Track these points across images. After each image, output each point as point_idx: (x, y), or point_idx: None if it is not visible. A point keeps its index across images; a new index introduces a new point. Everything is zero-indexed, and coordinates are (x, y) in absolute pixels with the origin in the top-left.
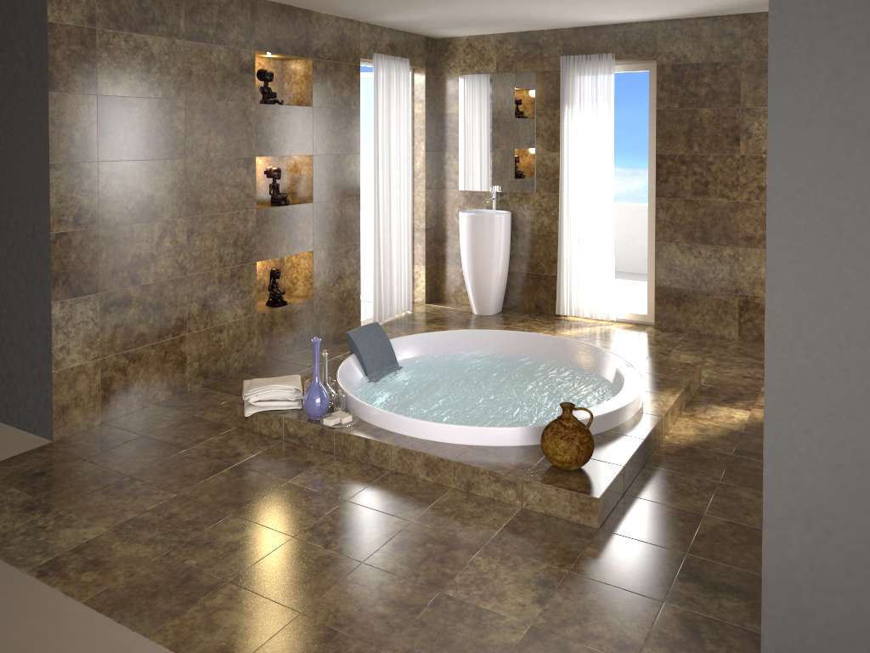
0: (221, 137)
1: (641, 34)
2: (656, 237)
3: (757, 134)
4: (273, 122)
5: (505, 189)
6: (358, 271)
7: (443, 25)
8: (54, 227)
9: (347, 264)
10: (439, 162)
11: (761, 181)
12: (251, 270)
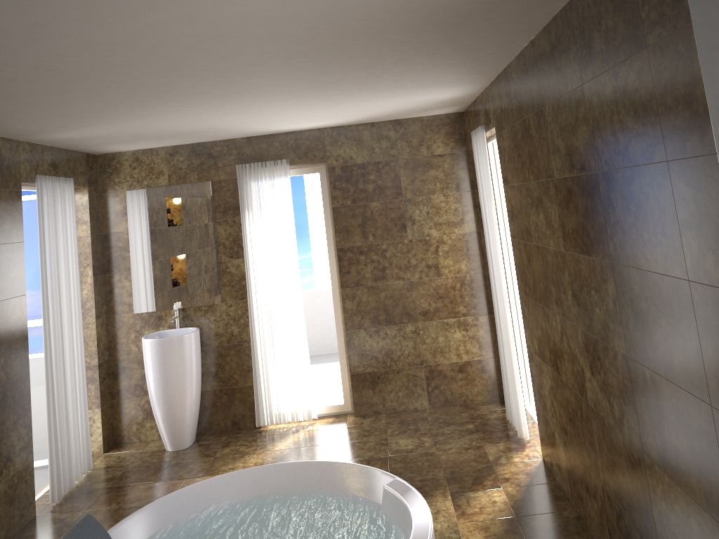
0: None
1: (310, 140)
2: (346, 326)
3: (419, 220)
4: None
5: (188, 304)
6: (29, 442)
7: (115, 141)
8: None
9: (16, 439)
10: (108, 286)
11: (428, 260)
12: None
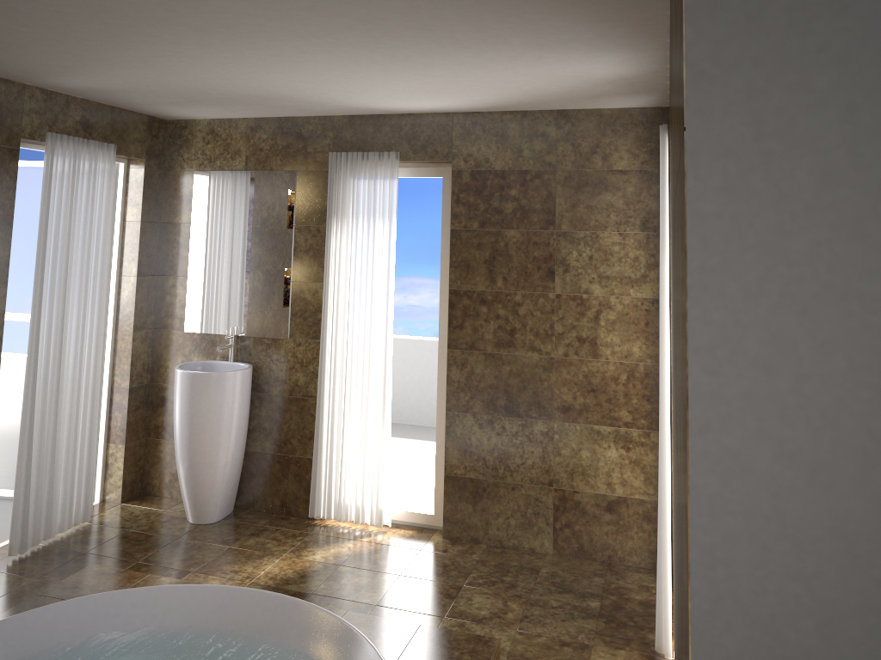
0: None
1: (433, 128)
2: (447, 405)
3: (576, 267)
4: None
5: (248, 331)
6: None
7: (163, 100)
8: None
9: None
10: (160, 291)
11: (582, 330)
12: None
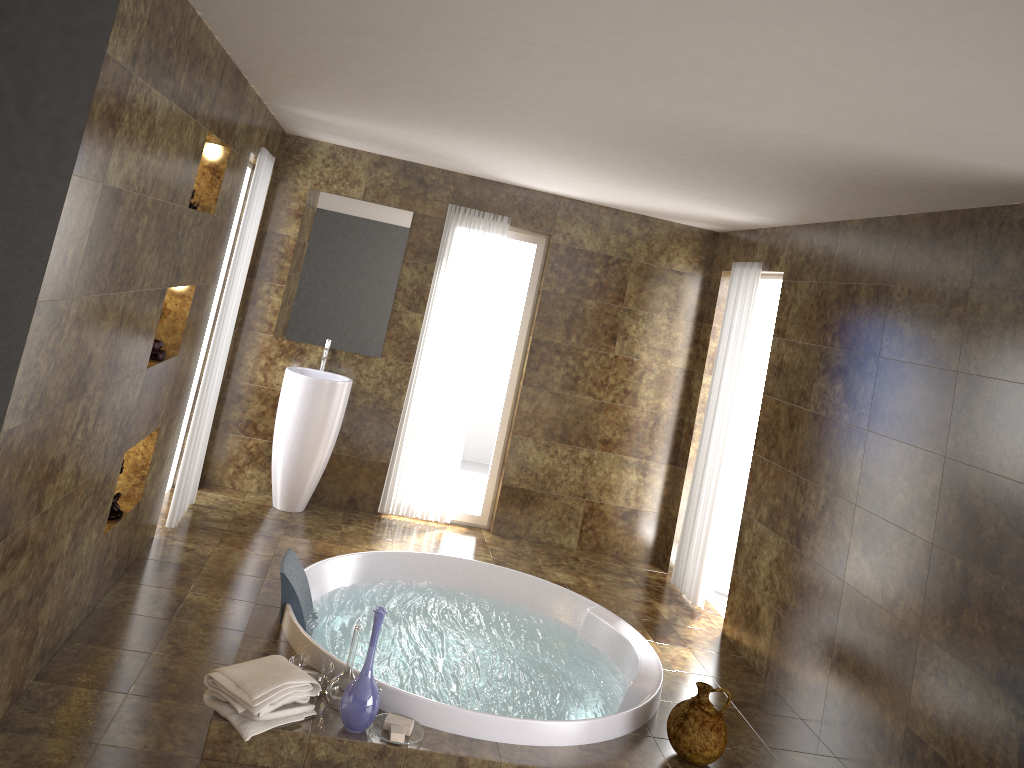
0: (157, 257)
1: (542, 205)
2: (514, 429)
3: (633, 337)
4: (189, 236)
5: (341, 346)
6: (174, 452)
7: (343, 133)
8: (7, 421)
9: (171, 443)
10: (252, 294)
11: (628, 384)
12: (118, 467)
